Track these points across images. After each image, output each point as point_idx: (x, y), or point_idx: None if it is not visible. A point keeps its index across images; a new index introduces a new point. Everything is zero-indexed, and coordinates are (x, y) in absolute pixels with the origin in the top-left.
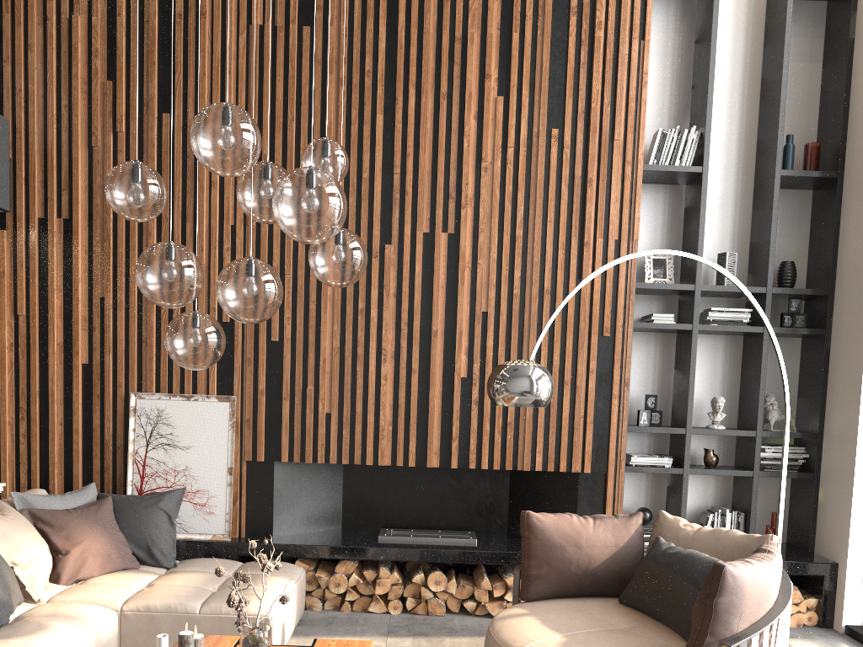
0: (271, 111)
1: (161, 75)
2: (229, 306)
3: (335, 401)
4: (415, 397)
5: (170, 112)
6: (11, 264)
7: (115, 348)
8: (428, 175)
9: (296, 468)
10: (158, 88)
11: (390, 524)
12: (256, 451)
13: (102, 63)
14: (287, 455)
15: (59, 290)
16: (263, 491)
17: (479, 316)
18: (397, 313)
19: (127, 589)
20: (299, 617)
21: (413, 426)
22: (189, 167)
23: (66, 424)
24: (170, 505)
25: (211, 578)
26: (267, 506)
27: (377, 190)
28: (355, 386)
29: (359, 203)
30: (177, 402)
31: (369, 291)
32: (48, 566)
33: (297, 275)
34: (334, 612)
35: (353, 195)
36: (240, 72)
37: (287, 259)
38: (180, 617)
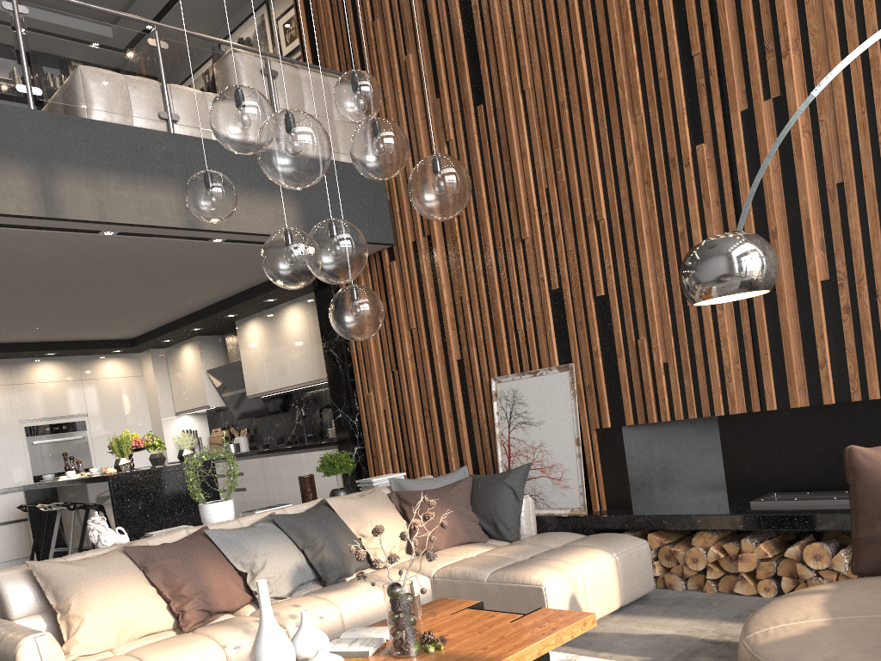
0: (561, 54)
1: (471, 71)
2: (312, 272)
3: (669, 347)
4: (762, 321)
5: (482, 102)
6: (401, 287)
7: (476, 340)
8: (735, 37)
9: (651, 431)
10: (470, 85)
11: (785, 487)
12: (602, 417)
13: (430, 86)
14: (631, 417)
15: (432, 299)
16: (616, 460)
17: (833, 191)
18: (724, 224)
19: (451, 559)
20: (633, 594)
21: (764, 359)
22: (502, 147)
23: (454, 416)
24: (516, 480)
25: (529, 549)
26: (622, 476)
27: (677, 86)
28: (689, 325)
29: (661, 110)
30: (526, 380)
31: (688, 208)
32: (396, 538)
33: (611, 218)
34: (695, 592)
35: (652, 103)
36: (528, 30)
37: (597, 203)
38: (473, 585)
